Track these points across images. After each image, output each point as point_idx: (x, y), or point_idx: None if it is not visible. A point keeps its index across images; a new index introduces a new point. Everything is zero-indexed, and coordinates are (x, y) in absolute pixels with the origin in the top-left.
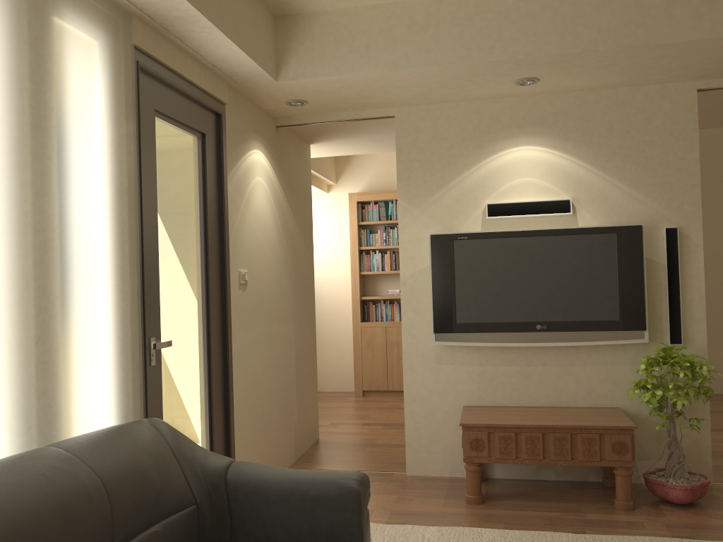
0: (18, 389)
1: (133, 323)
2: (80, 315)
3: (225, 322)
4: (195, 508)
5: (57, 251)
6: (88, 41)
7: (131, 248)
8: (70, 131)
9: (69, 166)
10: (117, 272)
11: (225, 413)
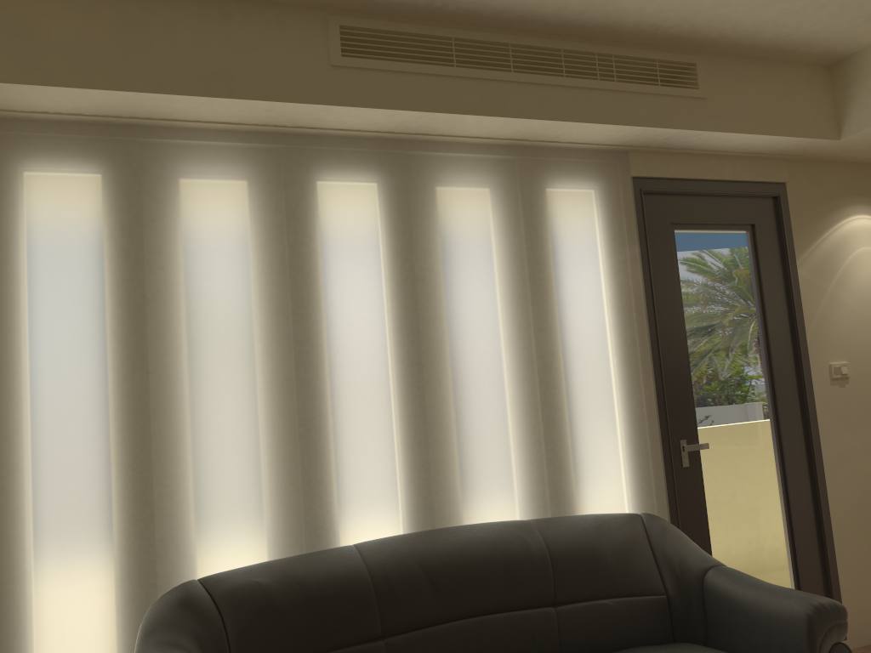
0: (525, 477)
1: (648, 427)
2: (583, 421)
3: (806, 424)
4: (664, 598)
5: (556, 371)
6: (577, 196)
7: (641, 359)
8: (563, 274)
9: (564, 303)
10: (625, 382)
11: (817, 526)
